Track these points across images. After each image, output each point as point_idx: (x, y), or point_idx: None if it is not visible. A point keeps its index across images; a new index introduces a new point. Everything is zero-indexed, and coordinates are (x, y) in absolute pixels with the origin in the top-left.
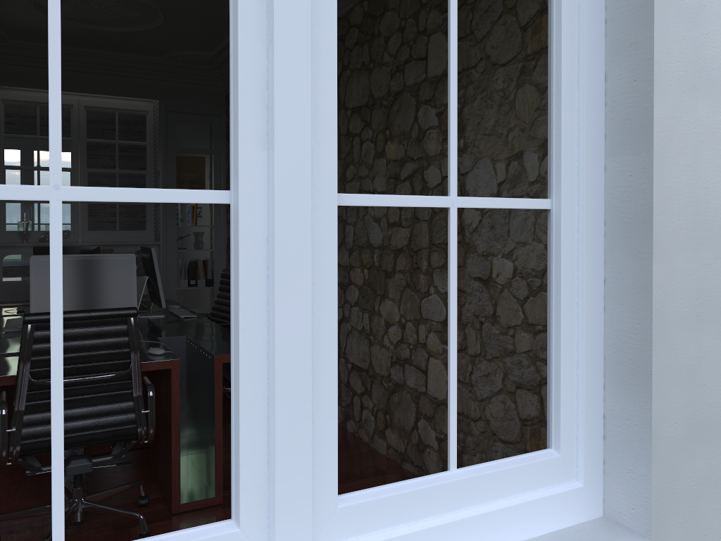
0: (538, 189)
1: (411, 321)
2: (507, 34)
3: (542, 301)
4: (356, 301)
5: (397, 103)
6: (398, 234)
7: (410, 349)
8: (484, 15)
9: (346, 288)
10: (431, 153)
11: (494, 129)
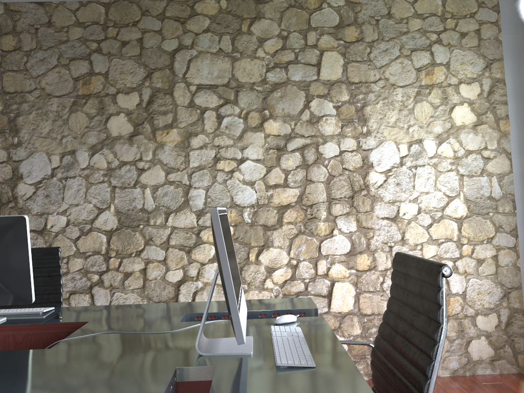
0: (436, 161)
1: (306, 260)
2: (403, 70)
3: (444, 225)
4: (211, 258)
5: (279, 91)
6: (285, 193)
7: (304, 283)
8: (383, 53)
9: (194, 248)
10: (327, 133)
11: (396, 123)
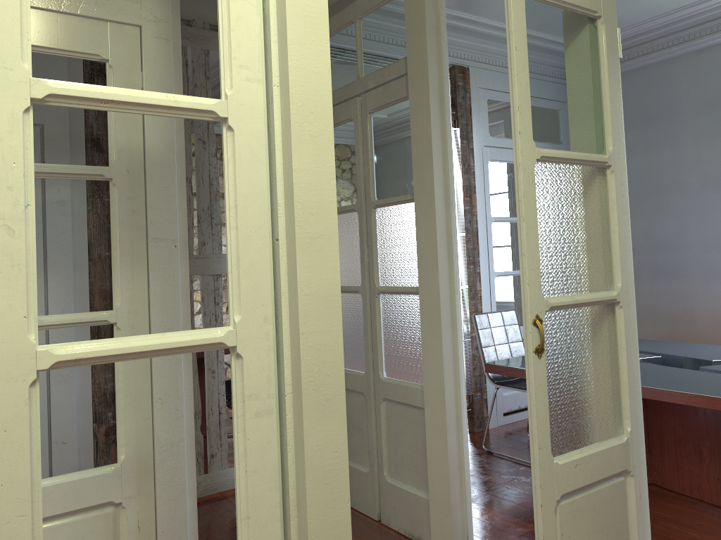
0: None
1: None
2: None
3: None
4: (198, 311)
5: None
6: None
7: None
8: None
9: None
10: None
11: None
